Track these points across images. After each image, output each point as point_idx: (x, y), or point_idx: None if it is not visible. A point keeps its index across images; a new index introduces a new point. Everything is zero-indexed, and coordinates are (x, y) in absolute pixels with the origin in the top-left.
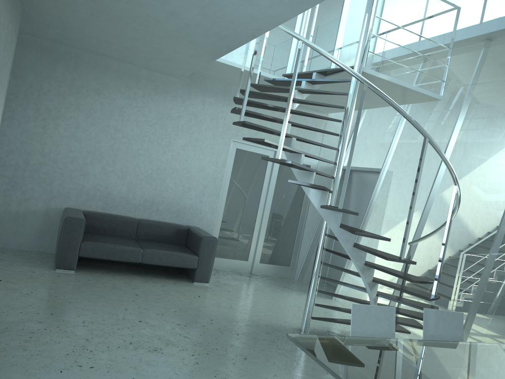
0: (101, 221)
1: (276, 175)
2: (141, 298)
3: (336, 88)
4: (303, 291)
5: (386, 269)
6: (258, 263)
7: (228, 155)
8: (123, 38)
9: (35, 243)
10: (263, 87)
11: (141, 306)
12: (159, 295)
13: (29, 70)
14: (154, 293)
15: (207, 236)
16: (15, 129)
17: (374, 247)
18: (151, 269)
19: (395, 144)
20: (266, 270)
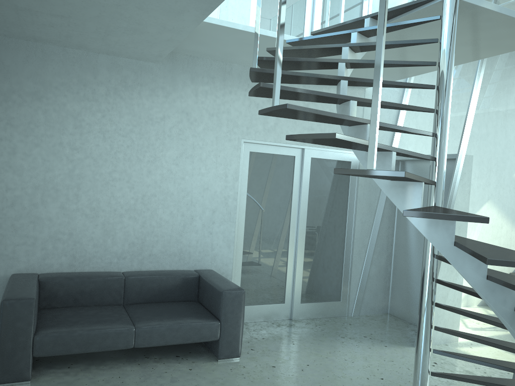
0: (69, 288)
1: (308, 181)
2: None
3: None
4: (369, 339)
5: None
6: (298, 304)
7: (239, 163)
8: None
9: None
10: (290, 51)
11: None
12: None
13: None
14: None
15: (229, 288)
16: None
17: None
18: None
19: (474, 117)
20: (310, 311)
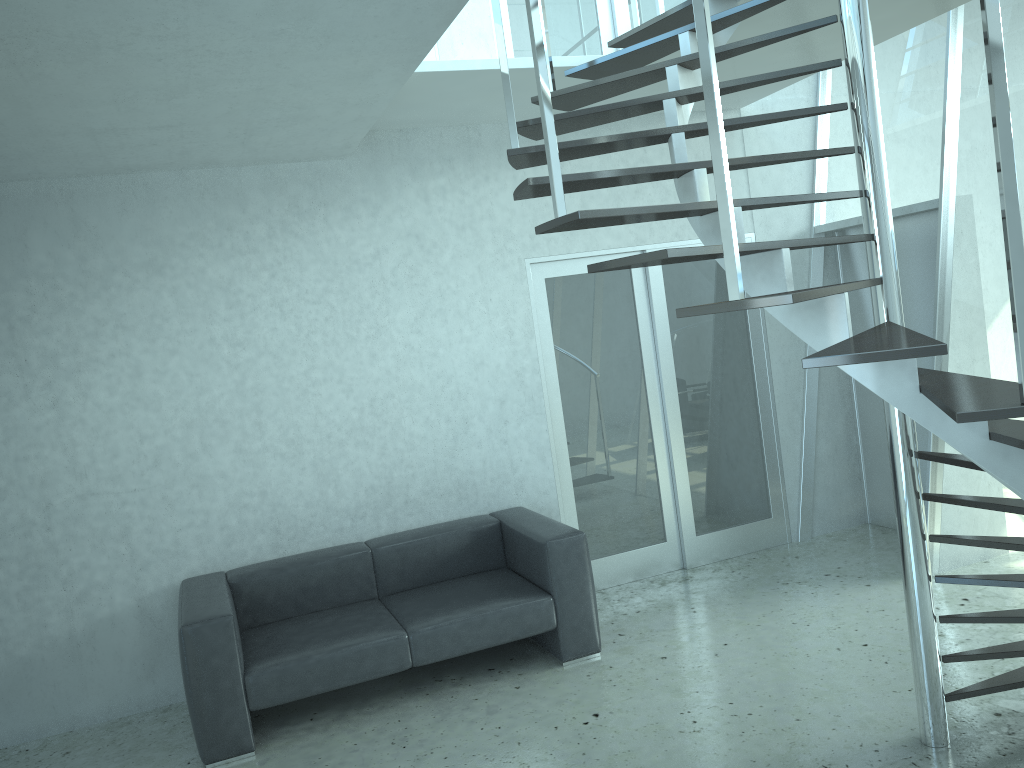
0: (281, 586)
1: (666, 308)
2: None
3: (769, 25)
4: (836, 577)
5: None
6: (693, 538)
7: (531, 305)
8: (145, 102)
9: (143, 692)
10: (574, 93)
11: None
12: (491, 757)
13: None
14: (476, 754)
15: (556, 535)
16: None
17: None
18: None
19: (958, 121)
20: (717, 547)
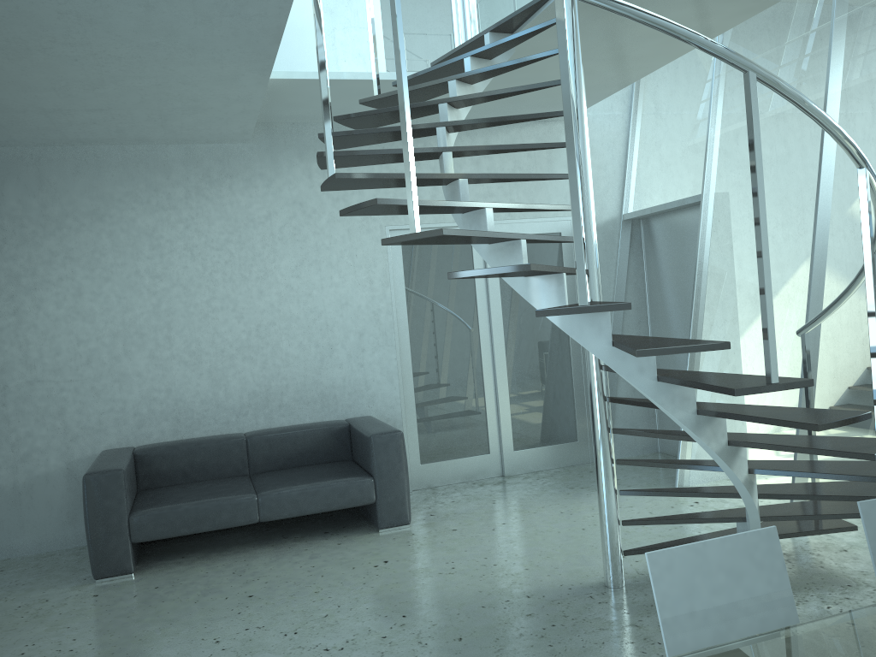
0: (174, 459)
1: None
2: (259, 601)
3: None
4: None
5: (750, 412)
6: (511, 452)
7: (388, 261)
8: (76, 90)
9: (66, 534)
10: (389, 98)
11: (252, 624)
12: (298, 583)
13: None
14: (289, 581)
15: (379, 432)
16: None
17: (731, 360)
18: (296, 524)
19: (716, 135)
20: (531, 461)
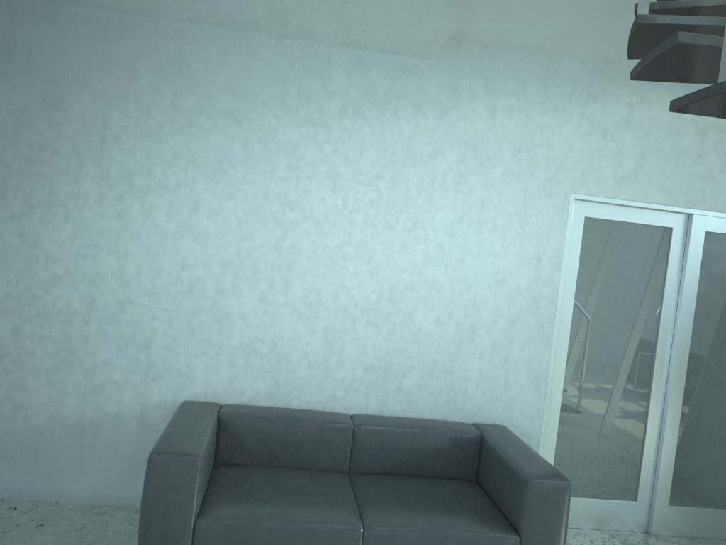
0: (263, 434)
1: (698, 276)
2: None
3: None
4: None
5: None
6: (665, 507)
7: (565, 238)
8: None
9: (125, 488)
10: None
11: None
12: None
13: (76, 87)
14: None
15: (539, 475)
16: (58, 228)
17: None
18: None
19: None
20: (687, 522)
